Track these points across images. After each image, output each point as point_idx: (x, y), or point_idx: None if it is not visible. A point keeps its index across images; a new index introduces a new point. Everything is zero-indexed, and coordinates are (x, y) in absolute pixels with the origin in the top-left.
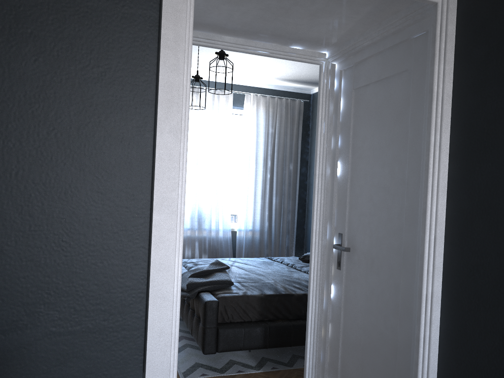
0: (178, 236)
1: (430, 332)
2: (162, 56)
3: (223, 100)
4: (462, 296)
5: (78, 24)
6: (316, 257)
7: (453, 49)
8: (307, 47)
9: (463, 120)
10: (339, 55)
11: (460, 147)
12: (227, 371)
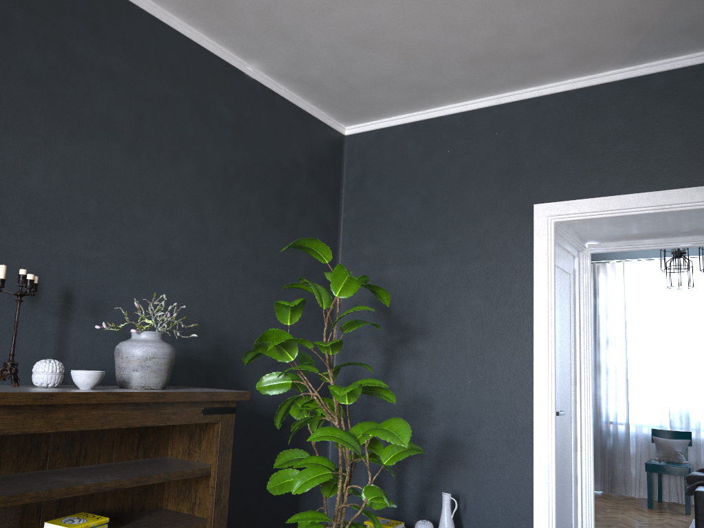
0: (549, 388)
1: None
2: (534, 287)
3: None
4: None
5: (494, 278)
6: None
7: None
8: None
9: None
10: None
11: None
12: None
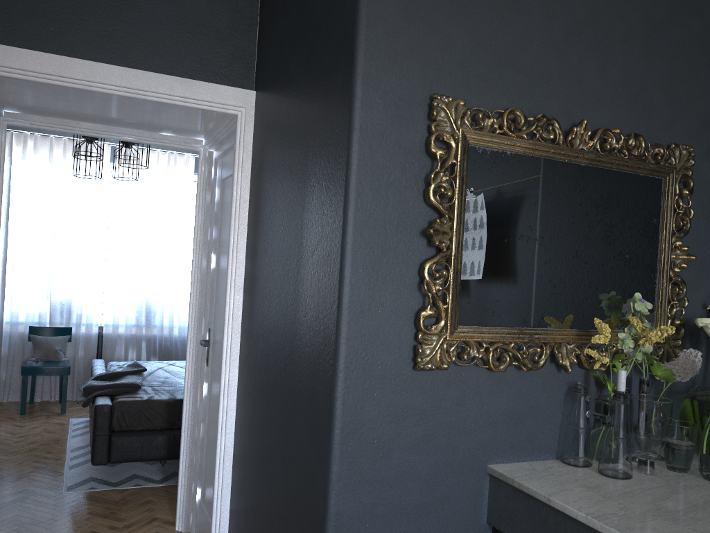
0: None
1: (226, 418)
2: None
3: (182, 165)
4: (243, 383)
5: None
6: (191, 353)
7: (250, 158)
8: (177, 134)
9: (251, 224)
10: (210, 144)
11: (249, 249)
12: (122, 485)
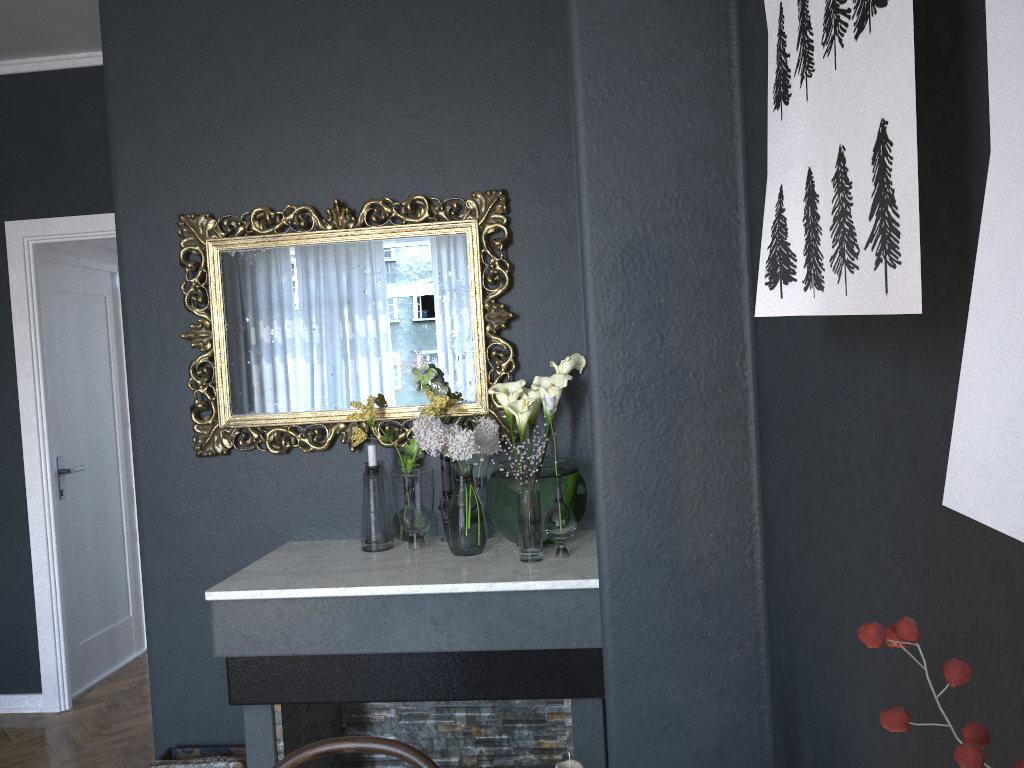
0: (42, 447)
1: None
2: (14, 327)
3: None
4: None
5: None
6: None
7: None
8: None
9: None
10: None
11: None
12: None
